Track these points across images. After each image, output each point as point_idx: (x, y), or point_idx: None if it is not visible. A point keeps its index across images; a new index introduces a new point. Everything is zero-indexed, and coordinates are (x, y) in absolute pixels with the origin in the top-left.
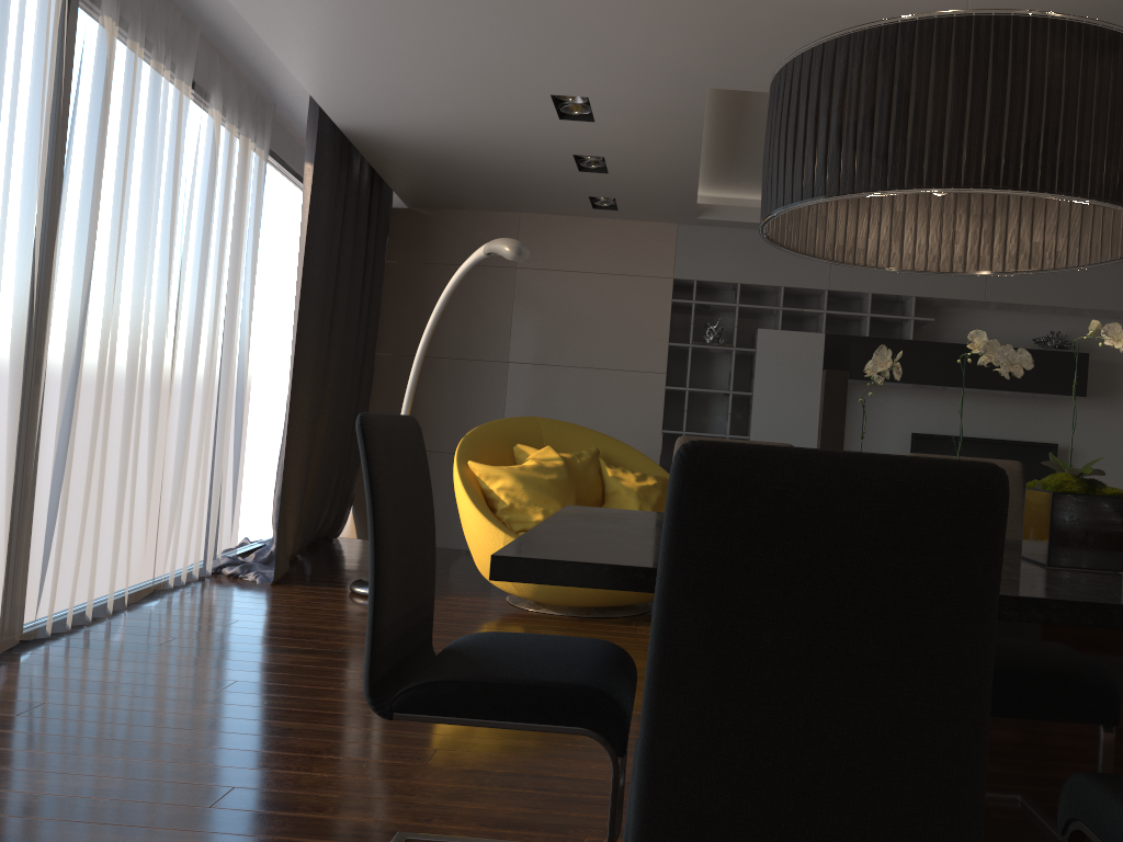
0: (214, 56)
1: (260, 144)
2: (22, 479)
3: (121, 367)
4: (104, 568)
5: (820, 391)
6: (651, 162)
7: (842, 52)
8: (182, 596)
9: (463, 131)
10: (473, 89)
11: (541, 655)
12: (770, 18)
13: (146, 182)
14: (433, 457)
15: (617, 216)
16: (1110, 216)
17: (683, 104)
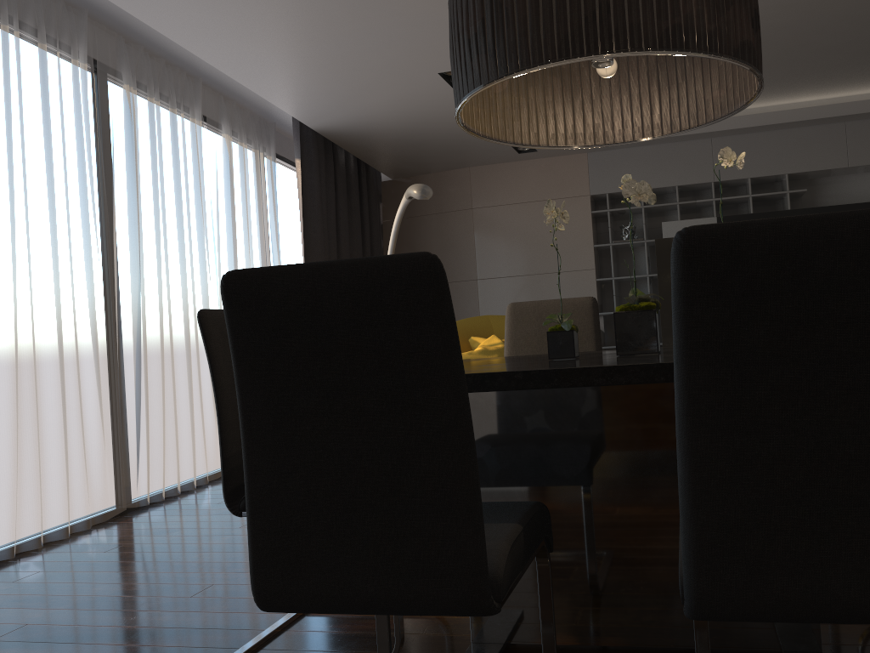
0: (219, 97)
1: (267, 152)
2: (111, 400)
3: (177, 319)
4: (186, 457)
5: None
6: None
7: None
8: None
9: (395, 114)
10: (383, 81)
11: None
12: None
13: (176, 191)
14: None
15: (540, 156)
16: (687, 62)
17: None
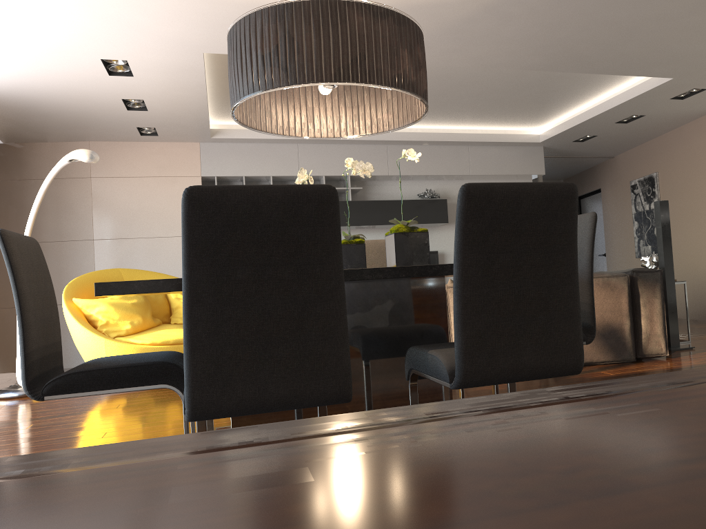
0: None
1: None
2: None
3: None
4: None
5: None
6: (176, 102)
7: (259, 18)
8: None
9: (40, 85)
10: (45, 56)
11: (134, 358)
12: (234, 10)
13: None
14: None
15: (159, 140)
16: (398, 96)
17: (190, 63)
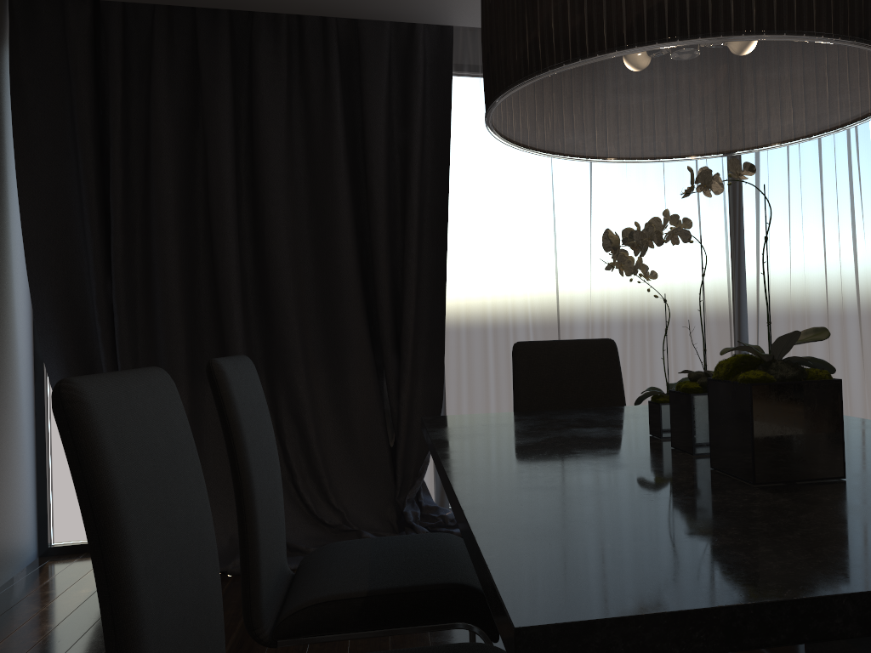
0: None
1: None
2: None
3: (815, 310)
4: None
5: None
6: None
7: None
8: None
9: None
10: None
11: None
12: None
13: (815, 182)
14: None
15: None
16: (589, 71)
17: None
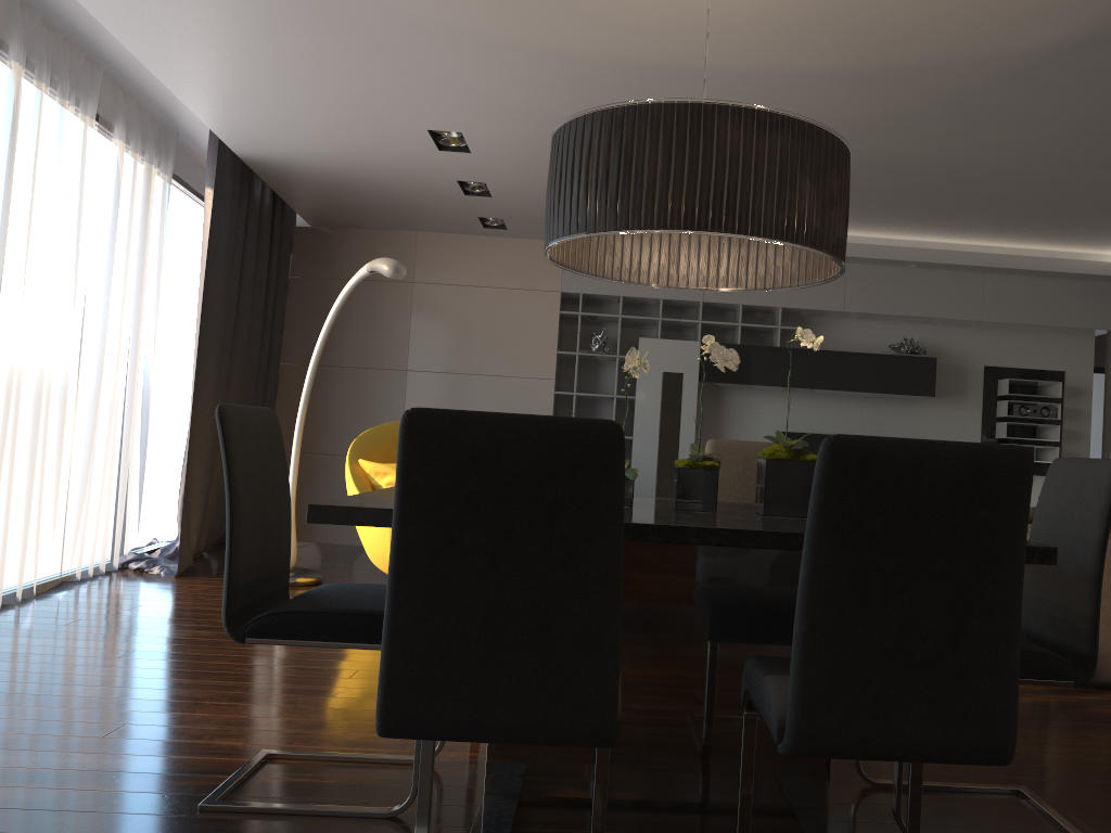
0: (117, 91)
1: (163, 169)
2: None
3: (28, 376)
4: (13, 559)
5: (697, 395)
6: (529, 188)
7: (588, 125)
8: (89, 587)
9: (353, 159)
10: (357, 124)
11: (372, 595)
12: (604, 71)
13: (52, 208)
14: (337, 460)
15: (508, 235)
16: (790, 249)
17: (546, 139)
